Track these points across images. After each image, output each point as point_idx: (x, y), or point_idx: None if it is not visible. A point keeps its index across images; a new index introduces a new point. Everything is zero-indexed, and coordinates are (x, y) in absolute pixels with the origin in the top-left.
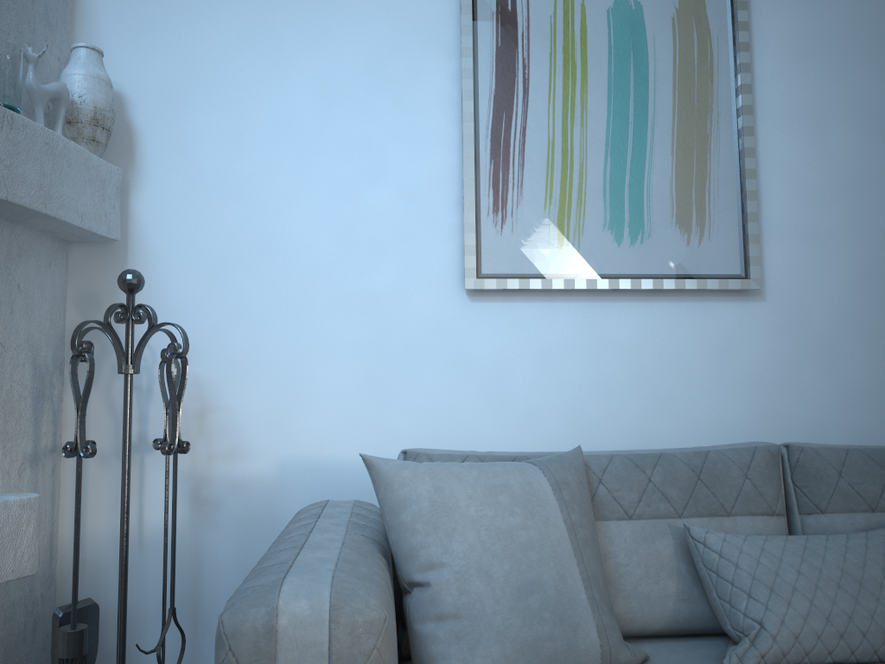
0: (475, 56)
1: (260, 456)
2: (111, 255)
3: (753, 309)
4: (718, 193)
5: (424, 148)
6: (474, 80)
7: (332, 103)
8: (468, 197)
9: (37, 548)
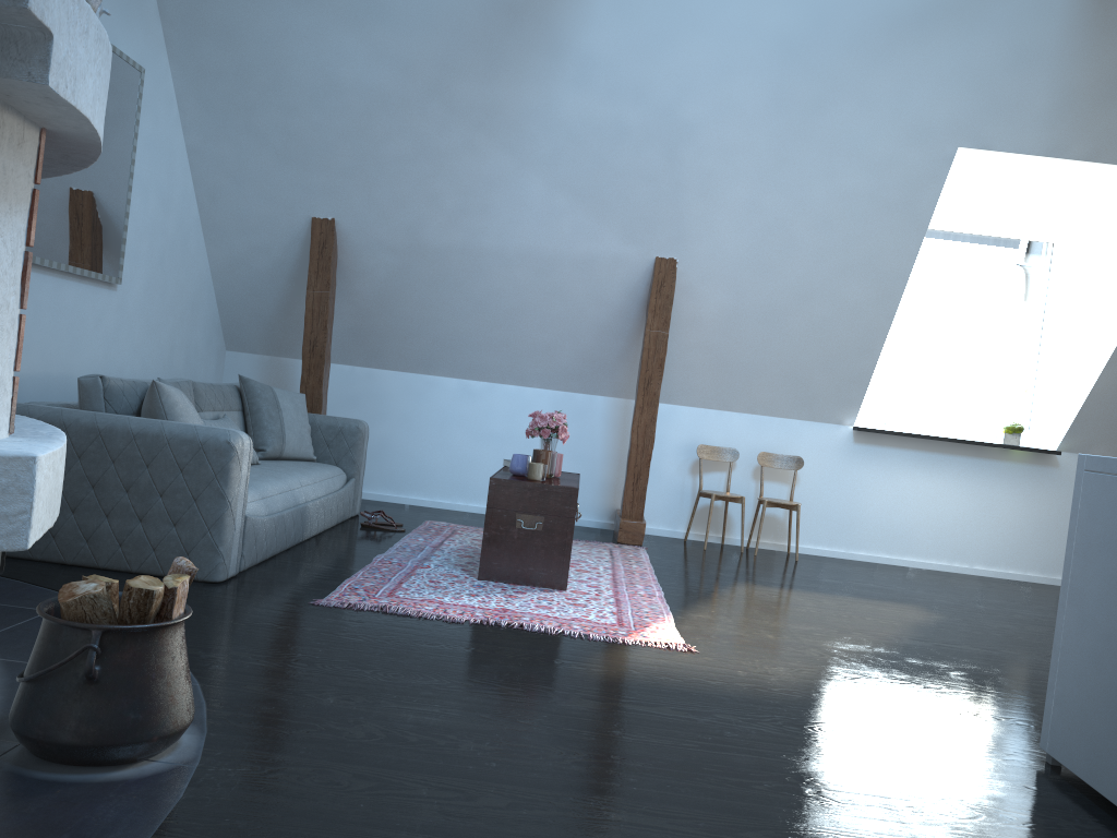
0: None
1: None
2: None
3: (112, 295)
4: (116, 223)
5: None
6: None
7: None
8: None
9: None
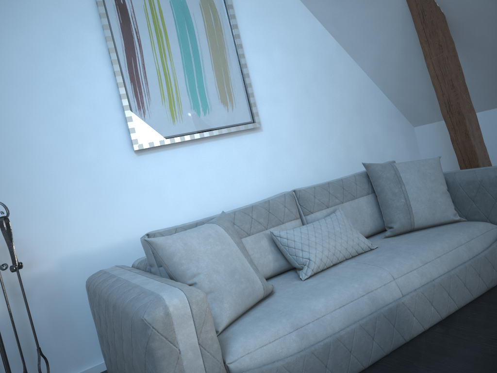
0: (111, 29)
1: (46, 261)
2: None
3: (259, 136)
4: (236, 86)
5: (95, 80)
6: (114, 42)
7: (36, 61)
8: (125, 103)
9: None
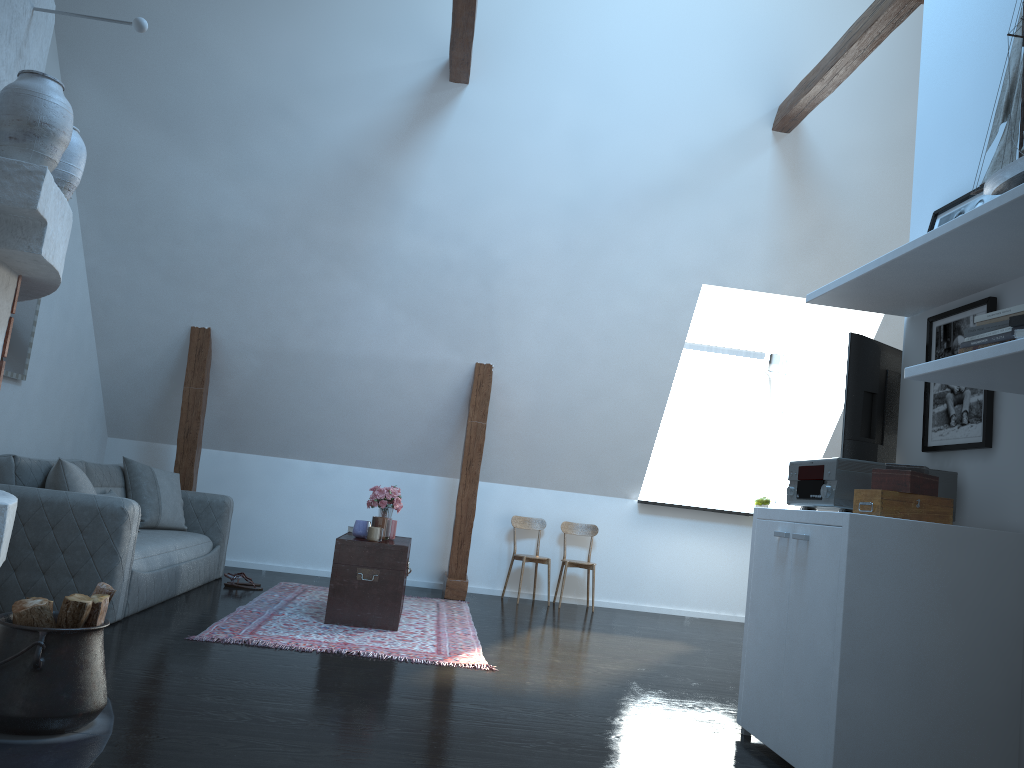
0: None
1: None
2: None
3: (17, 389)
4: (25, 330)
5: None
6: None
7: None
8: None
9: None
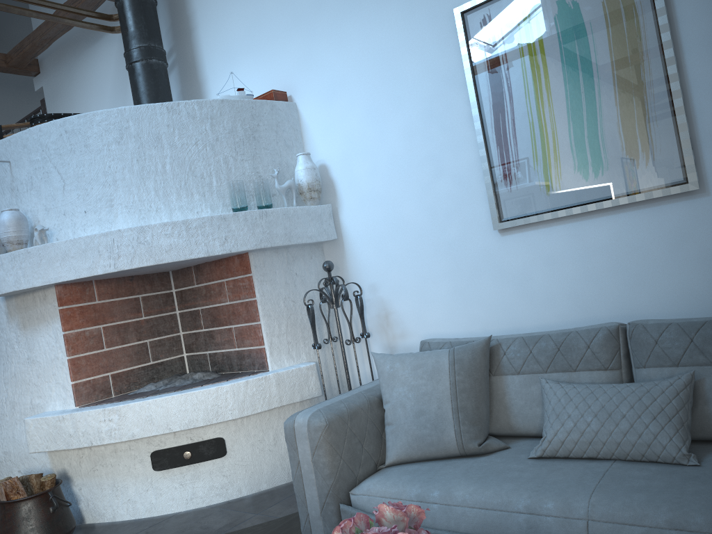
0: (475, 85)
1: (414, 335)
2: (338, 244)
3: (699, 204)
4: (653, 124)
5: (460, 150)
6: (477, 101)
7: (411, 139)
8: (486, 175)
9: (319, 385)
